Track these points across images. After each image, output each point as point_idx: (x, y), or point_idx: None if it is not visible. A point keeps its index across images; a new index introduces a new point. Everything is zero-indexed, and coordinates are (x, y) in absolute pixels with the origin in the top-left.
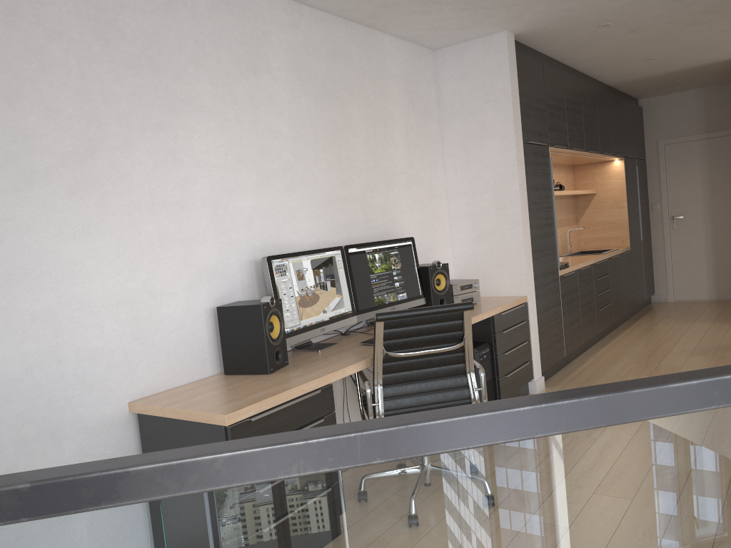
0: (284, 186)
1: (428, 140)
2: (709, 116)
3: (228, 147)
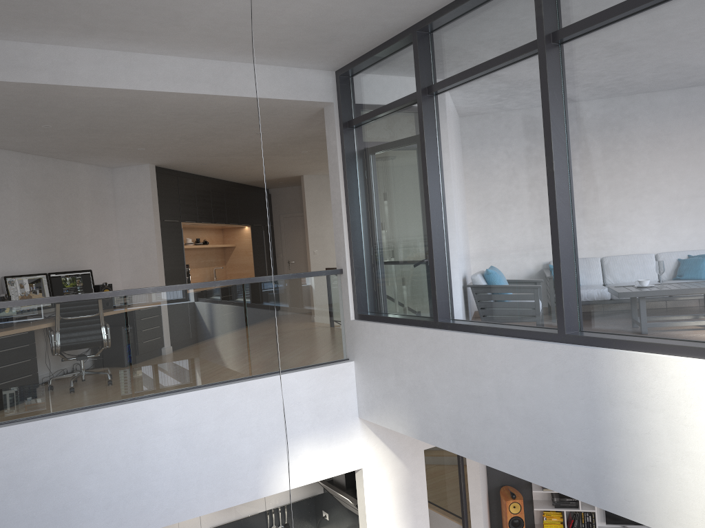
0: (15, 243)
1: (106, 217)
2: None
3: None
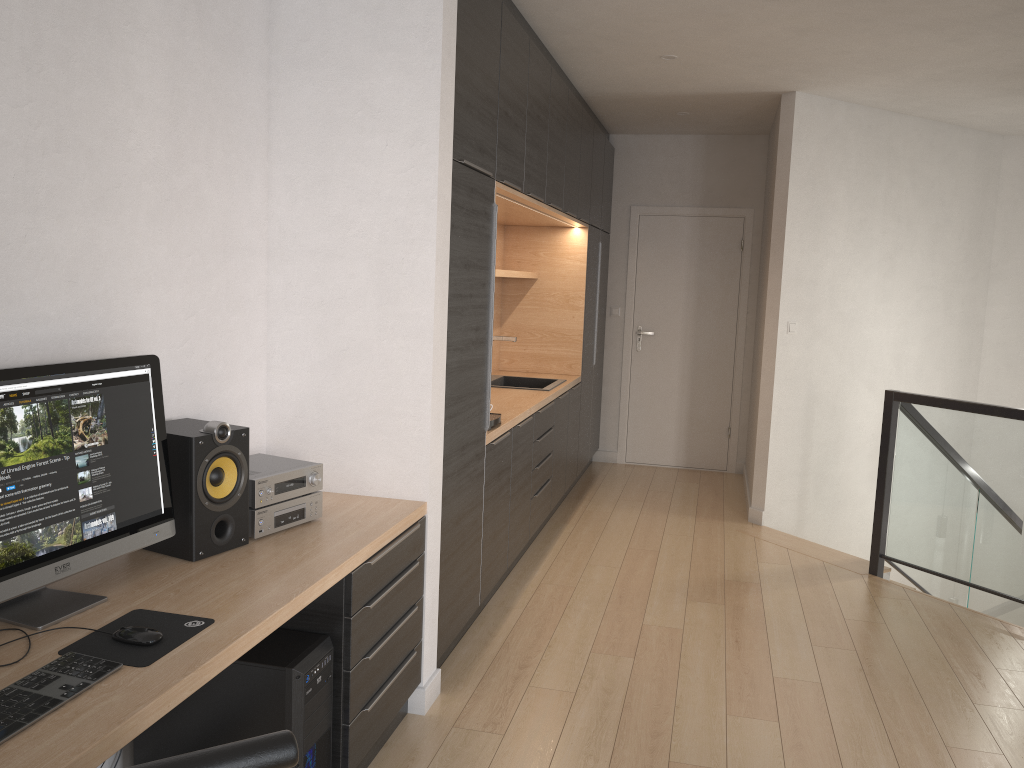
0: None
1: (234, 110)
2: (710, 182)
3: None
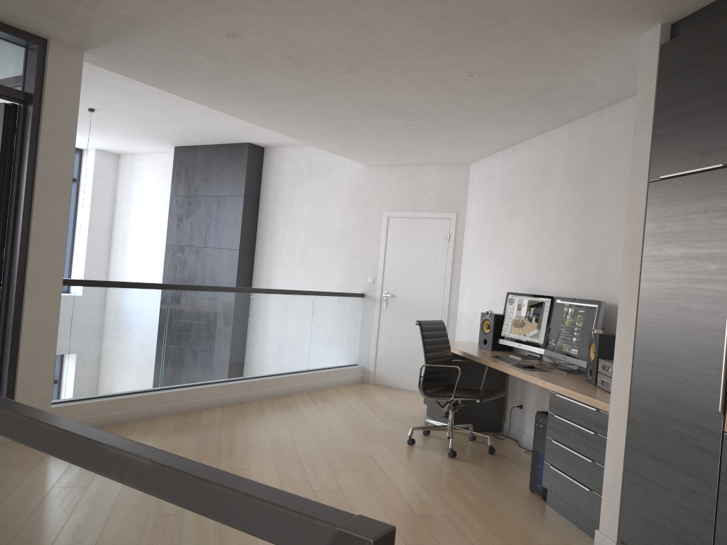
0: (547, 252)
1: None
2: None
3: (528, 231)
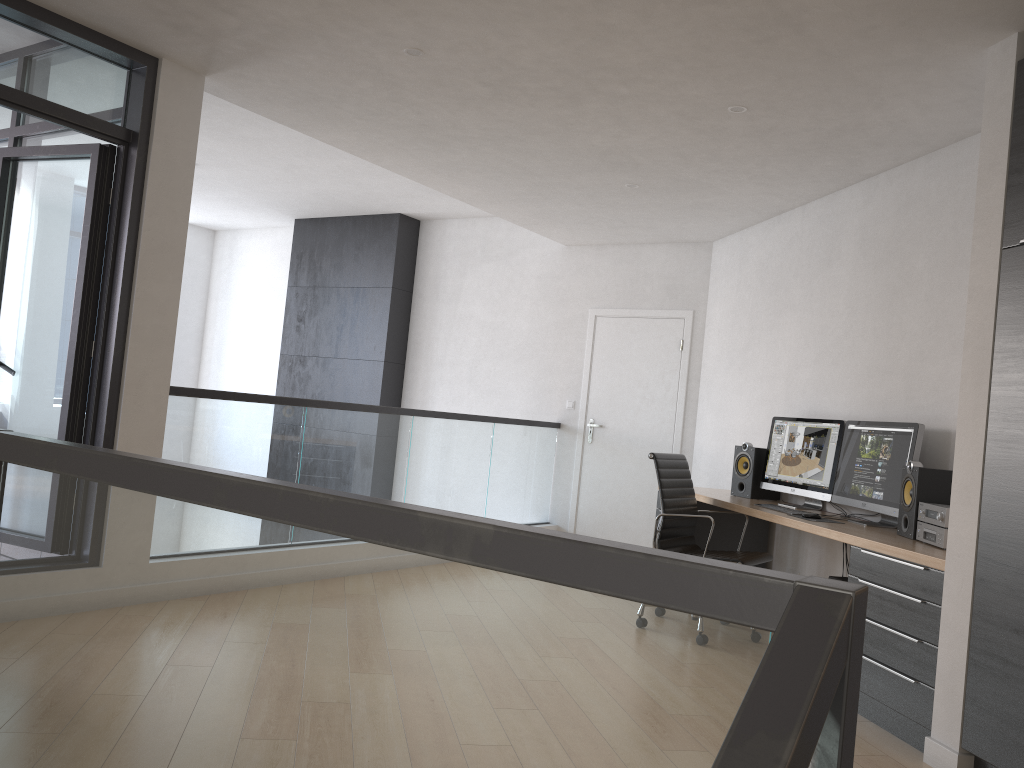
0: (831, 360)
1: None
2: None
3: (802, 332)
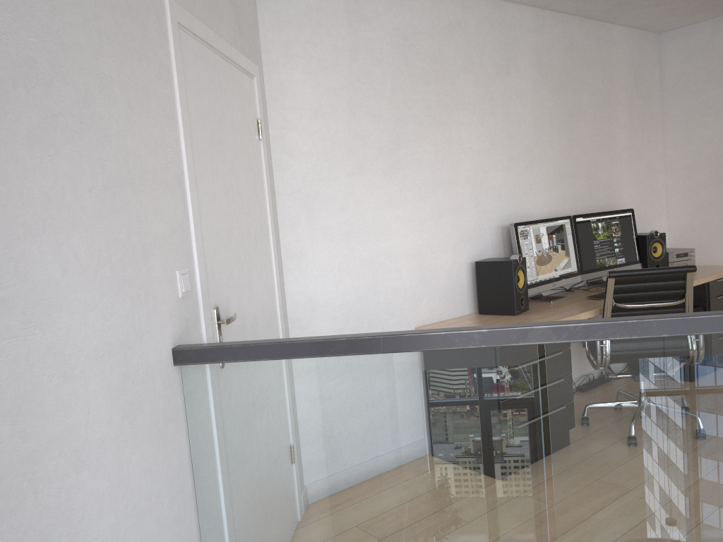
0: (525, 165)
1: (649, 119)
2: None
3: (485, 135)
